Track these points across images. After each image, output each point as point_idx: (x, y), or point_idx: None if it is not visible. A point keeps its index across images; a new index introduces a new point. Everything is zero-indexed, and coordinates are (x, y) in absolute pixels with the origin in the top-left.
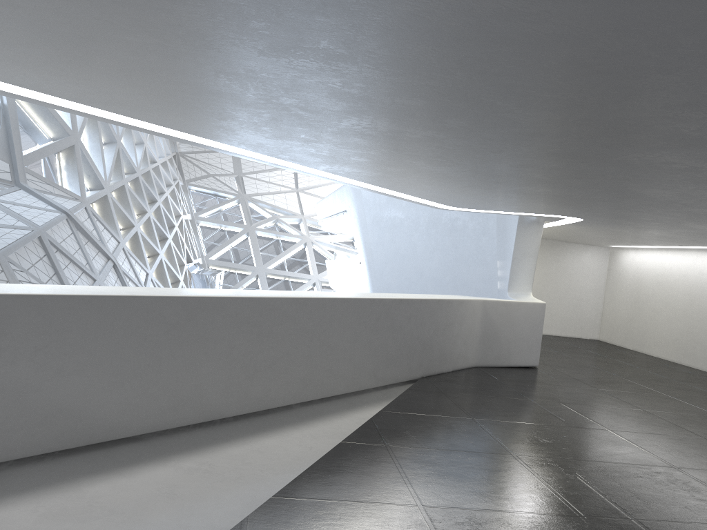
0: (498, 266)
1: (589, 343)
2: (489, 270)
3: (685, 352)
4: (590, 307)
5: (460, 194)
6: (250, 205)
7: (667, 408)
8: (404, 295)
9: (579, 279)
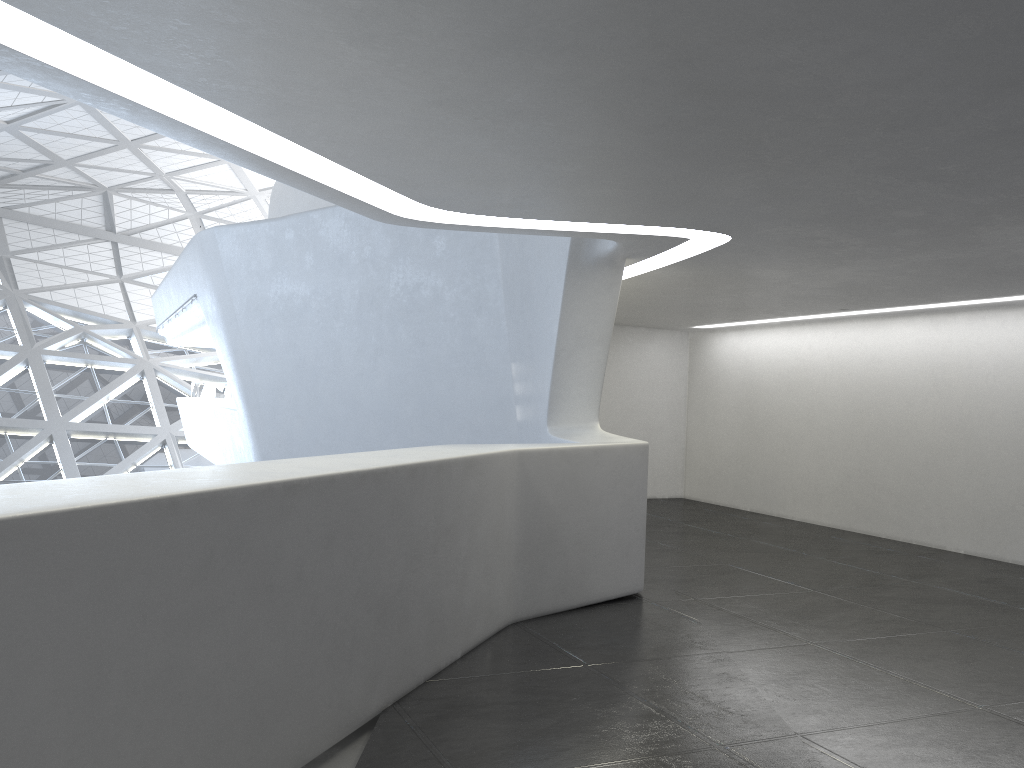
0: (516, 373)
1: (677, 507)
2: (497, 385)
3: (858, 510)
4: (666, 440)
5: (465, 116)
6: (29, 309)
7: (1008, 682)
8: (309, 465)
9: (644, 392)
